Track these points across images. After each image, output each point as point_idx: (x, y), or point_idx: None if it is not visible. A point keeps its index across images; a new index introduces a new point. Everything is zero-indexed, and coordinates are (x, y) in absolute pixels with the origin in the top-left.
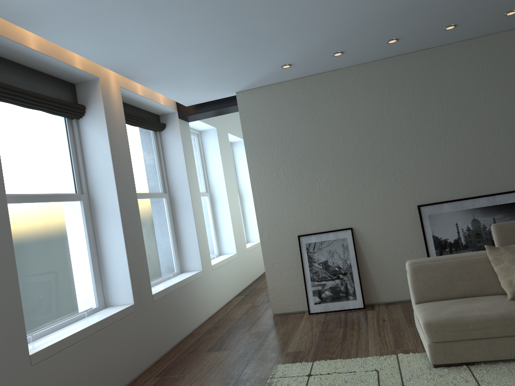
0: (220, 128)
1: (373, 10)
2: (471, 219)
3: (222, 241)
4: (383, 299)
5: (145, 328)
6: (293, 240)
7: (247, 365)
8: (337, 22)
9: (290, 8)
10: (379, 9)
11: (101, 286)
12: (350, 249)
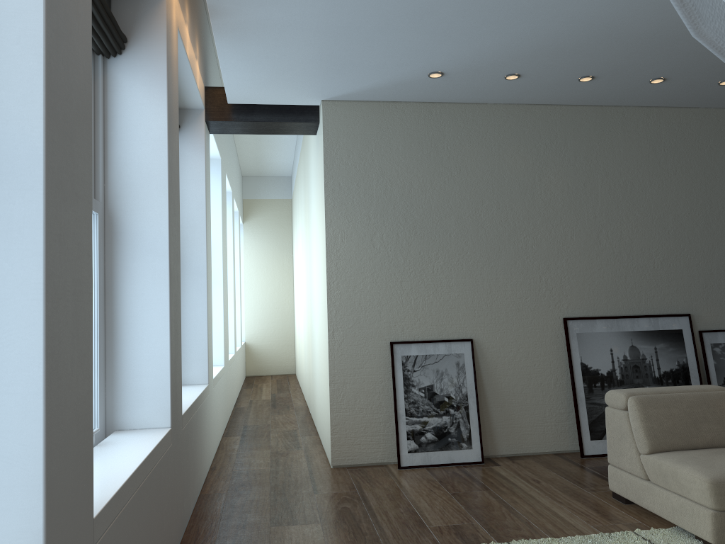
0: (223, 162)
1: (631, 18)
2: (629, 346)
3: None
4: (503, 450)
5: (176, 477)
6: (381, 349)
7: None
8: (577, 21)
9: None
10: (639, 19)
11: (103, 389)
12: (468, 370)
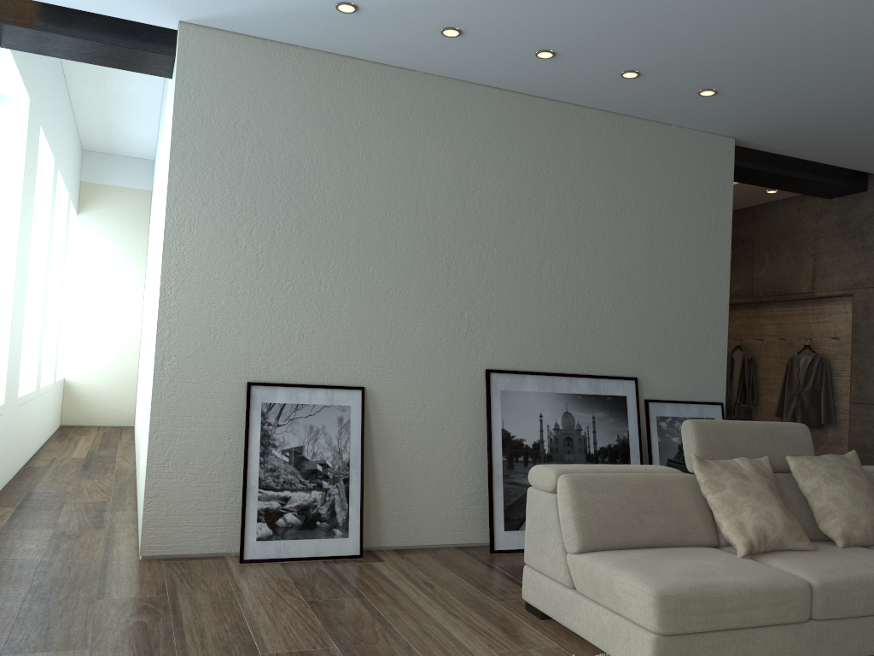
0: (34, 107)
1: None
2: (563, 412)
3: None
4: (391, 541)
5: None
6: (234, 392)
7: None
8: None
9: None
10: None
11: None
12: (354, 430)
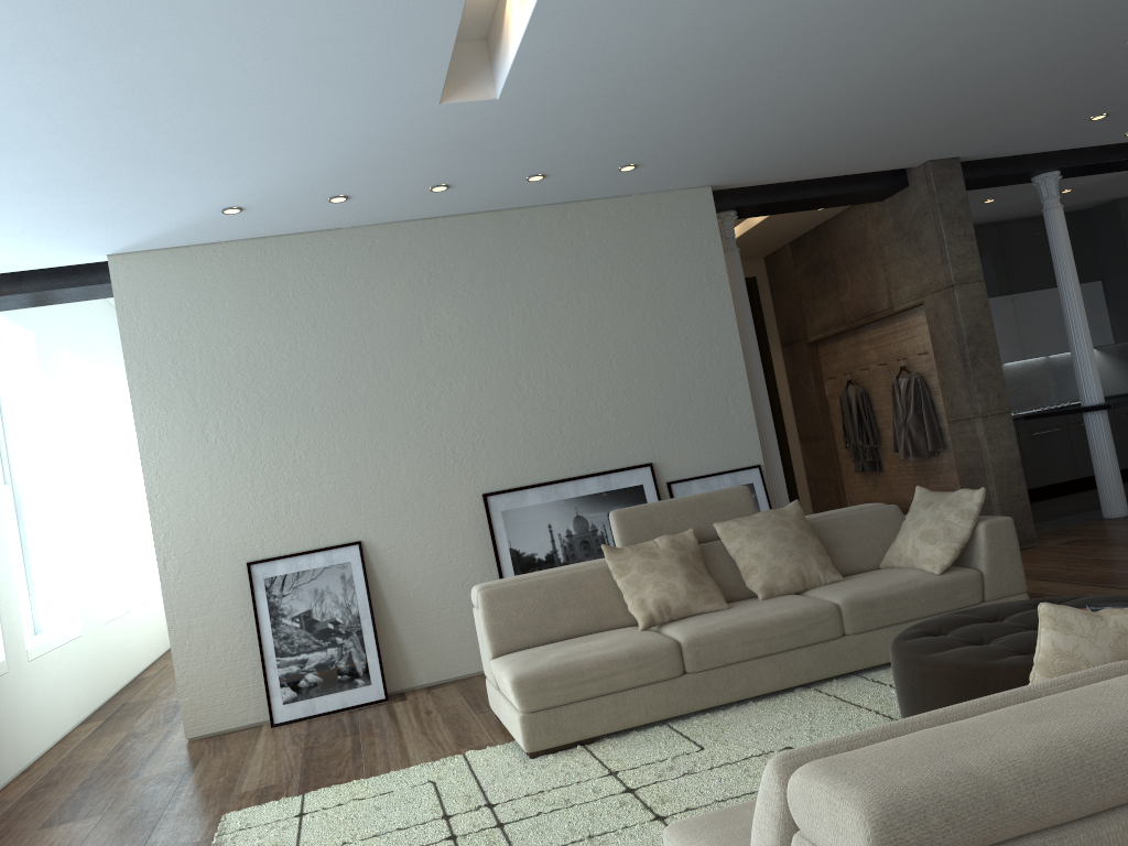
0: (43, 338)
1: (414, 128)
2: (573, 517)
3: (42, 600)
4: (423, 679)
5: None
6: (237, 574)
7: (154, 830)
8: (349, 139)
9: (267, 100)
10: (426, 128)
11: None
12: (358, 583)
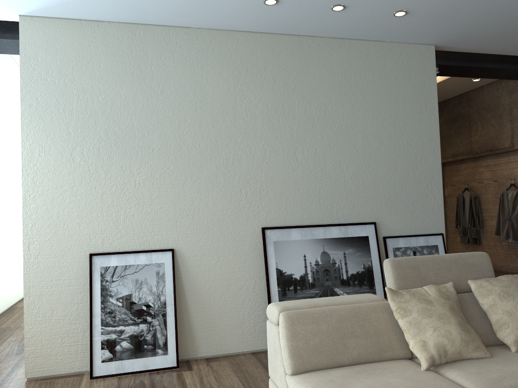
0: None
1: None
2: (321, 252)
3: None
4: (203, 352)
5: None
6: (81, 261)
7: None
8: None
9: None
10: None
11: None
12: (168, 279)
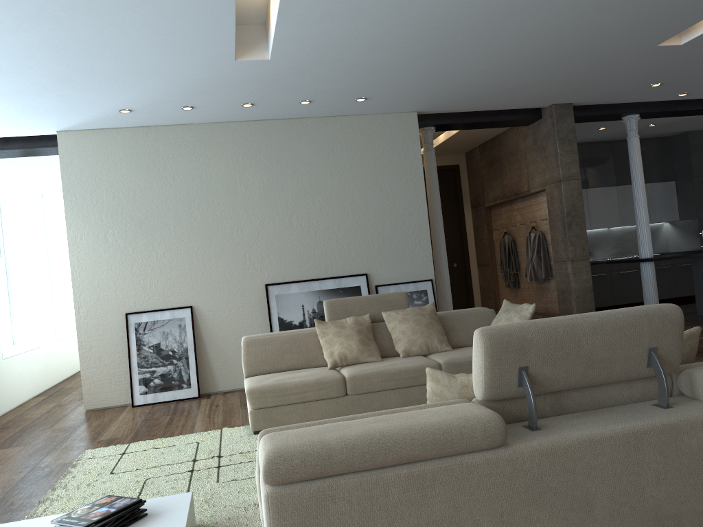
0: (28, 174)
1: (223, 73)
2: (317, 301)
3: (18, 325)
4: (222, 387)
5: None
6: (119, 319)
7: (47, 455)
8: (185, 76)
9: (132, 54)
10: (230, 72)
11: None
12: (188, 330)
